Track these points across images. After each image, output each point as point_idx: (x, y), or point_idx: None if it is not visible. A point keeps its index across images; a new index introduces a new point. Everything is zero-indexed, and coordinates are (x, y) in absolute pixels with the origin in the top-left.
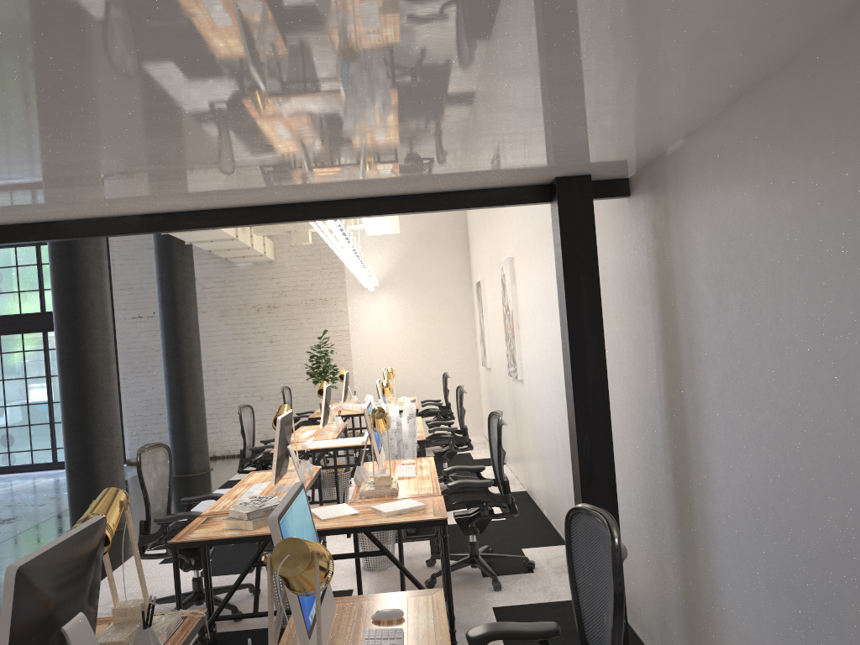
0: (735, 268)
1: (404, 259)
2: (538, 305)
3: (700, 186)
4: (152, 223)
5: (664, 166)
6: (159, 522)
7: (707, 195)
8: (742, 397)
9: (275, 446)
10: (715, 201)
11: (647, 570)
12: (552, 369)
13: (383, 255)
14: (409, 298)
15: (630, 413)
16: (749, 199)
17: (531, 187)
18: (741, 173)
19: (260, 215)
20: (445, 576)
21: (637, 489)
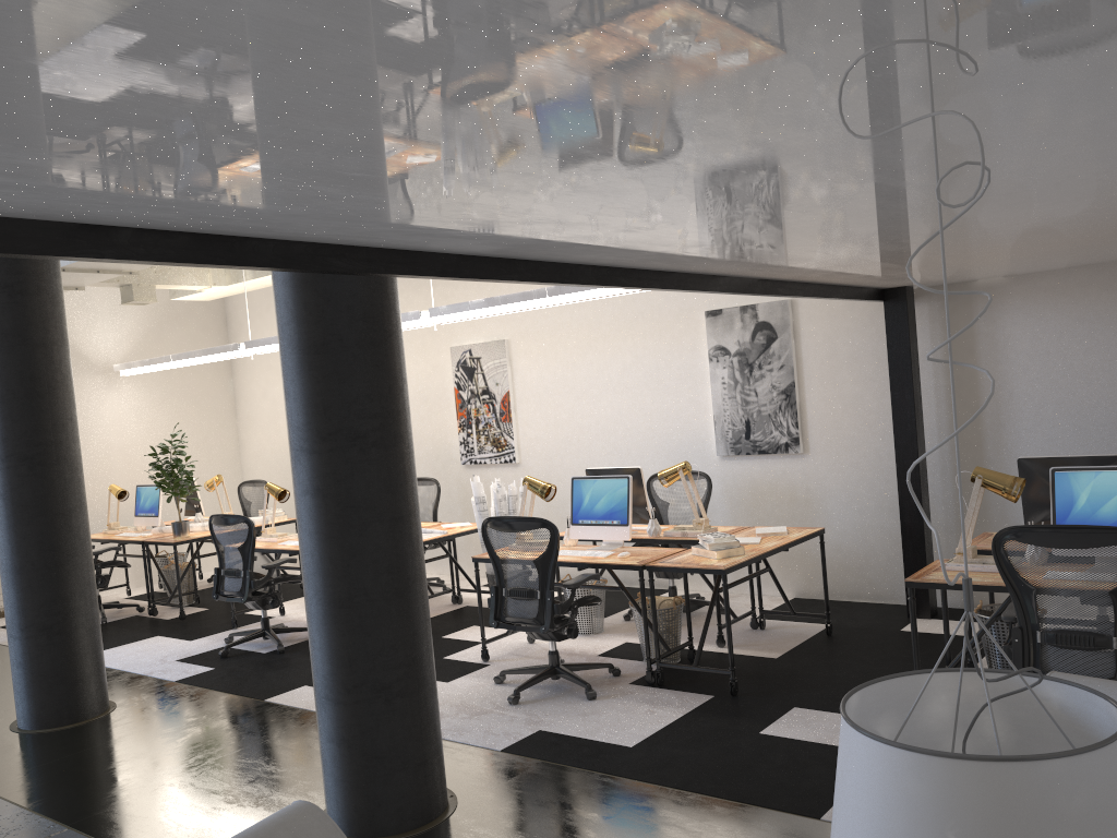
0: (1065, 347)
1: (149, 336)
2: (612, 384)
3: (1025, 304)
4: (766, 287)
5: (971, 289)
6: (576, 586)
7: (1034, 309)
8: (1066, 412)
9: (630, 502)
10: (1044, 313)
11: (894, 549)
12: (650, 439)
13: (121, 328)
14: (157, 388)
15: (875, 447)
16: (1086, 314)
17: (879, 290)
18: (1078, 301)
19: (803, 290)
20: (824, 572)
21: (880, 497)
